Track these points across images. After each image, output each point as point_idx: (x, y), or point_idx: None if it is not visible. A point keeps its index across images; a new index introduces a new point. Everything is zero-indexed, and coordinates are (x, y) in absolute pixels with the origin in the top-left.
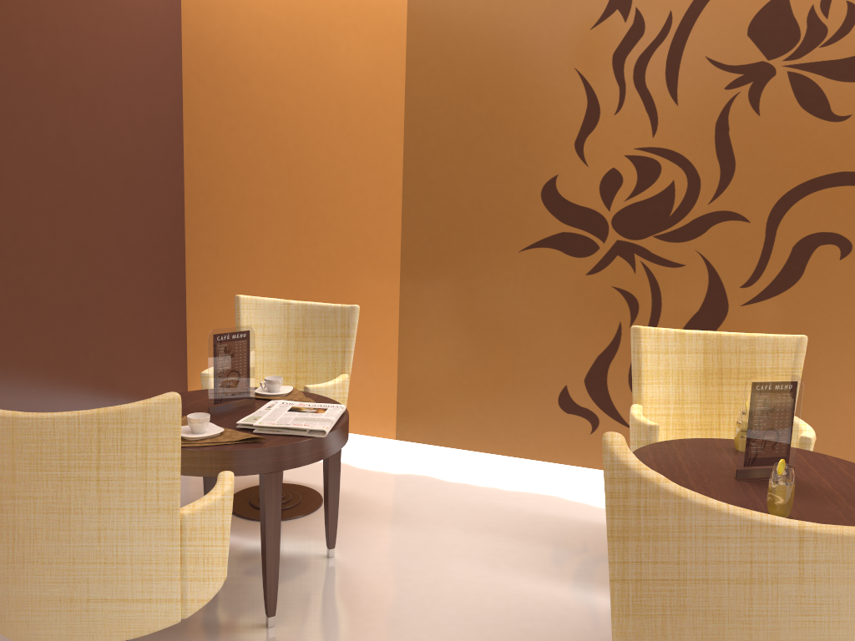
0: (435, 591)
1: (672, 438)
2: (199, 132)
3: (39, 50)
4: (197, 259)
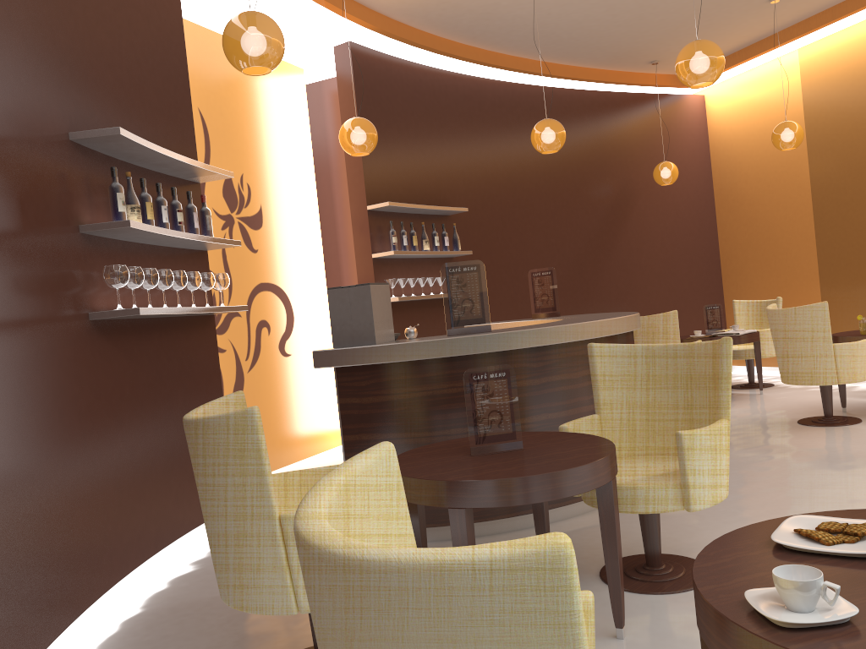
0: (794, 398)
1: None
2: (724, 231)
3: (651, 215)
4: (728, 290)
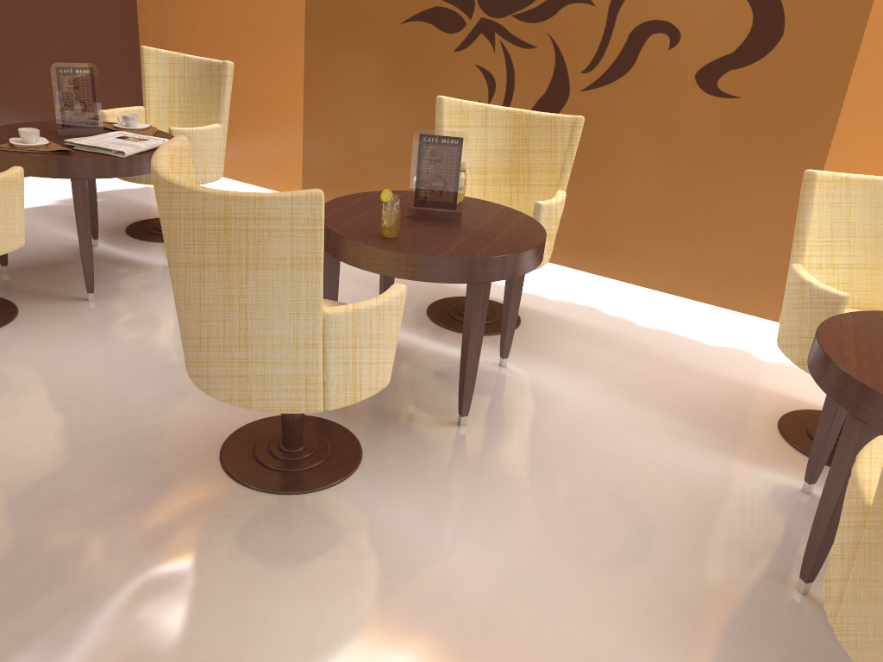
0: None
1: None
2: None
3: None
4: (146, 15)
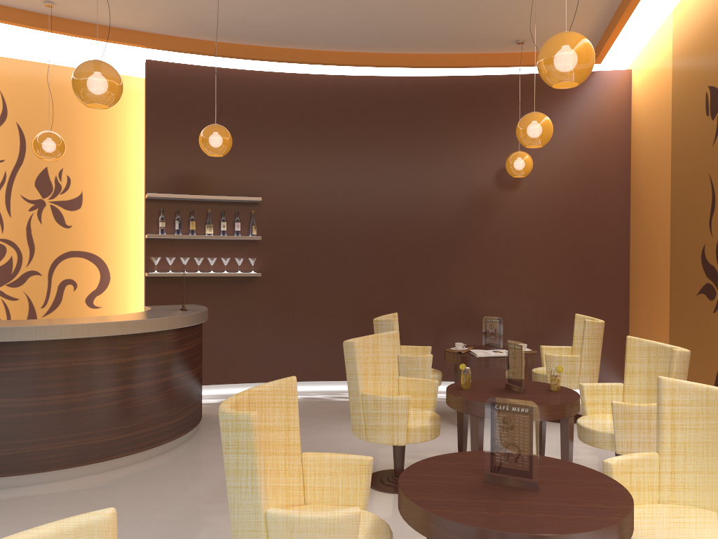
0: None
1: None
2: (632, 230)
3: (531, 207)
4: (631, 300)
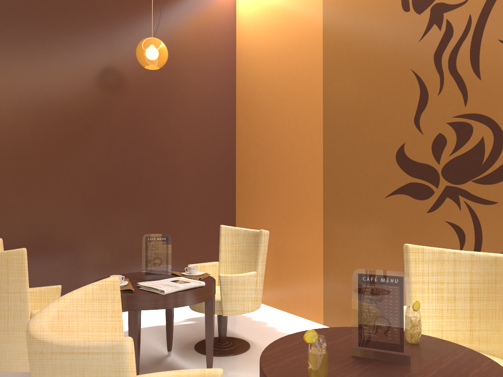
0: None
1: (450, 340)
2: (241, 143)
3: (149, 110)
4: (239, 210)
